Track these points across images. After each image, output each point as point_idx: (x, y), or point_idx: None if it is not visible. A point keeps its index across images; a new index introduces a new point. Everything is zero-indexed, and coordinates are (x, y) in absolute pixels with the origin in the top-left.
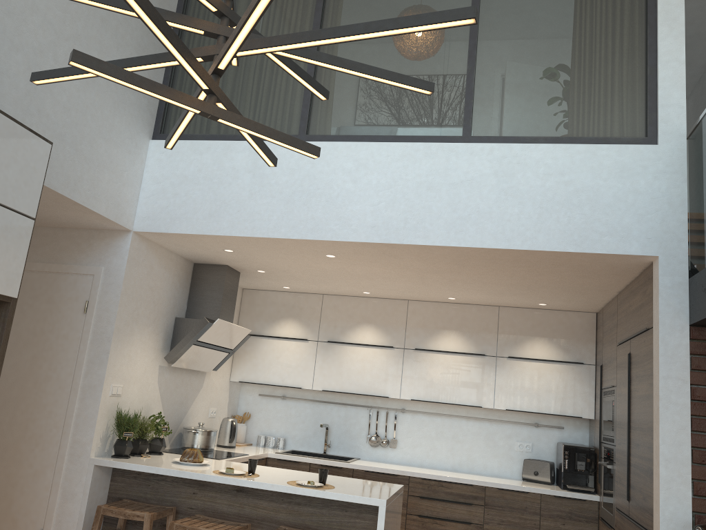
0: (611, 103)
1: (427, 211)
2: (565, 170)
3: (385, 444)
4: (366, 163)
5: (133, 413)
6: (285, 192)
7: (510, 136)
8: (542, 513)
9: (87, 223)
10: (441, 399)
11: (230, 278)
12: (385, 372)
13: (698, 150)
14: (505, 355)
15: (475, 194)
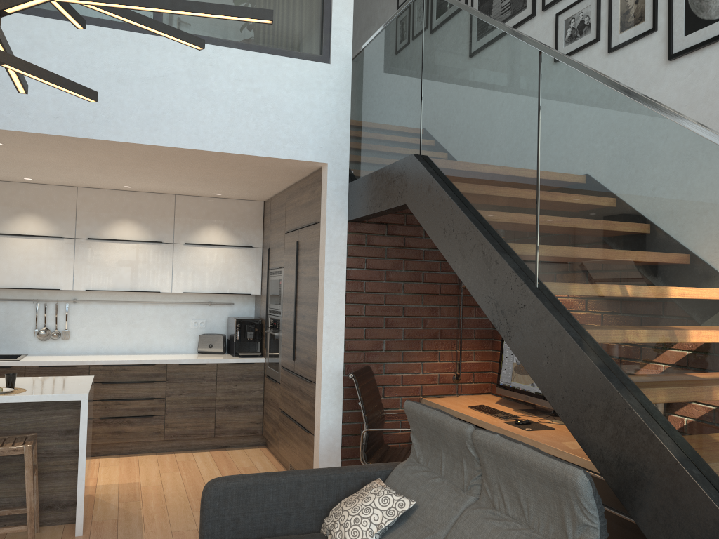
0: (293, 17)
1: (119, 105)
2: (254, 77)
3: (57, 336)
4: (43, 43)
5: None
6: None
7: (203, 35)
8: (218, 379)
9: None
10: (119, 288)
11: None
12: (55, 264)
13: (360, 74)
14: (182, 242)
15: (169, 93)
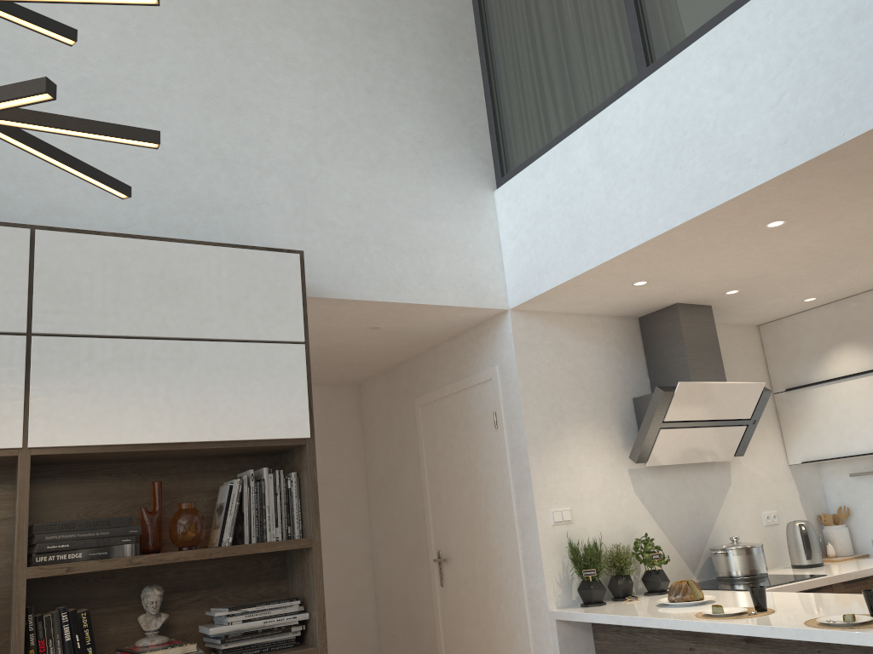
0: None
1: (870, 59)
2: None
3: None
4: (739, 50)
5: (604, 541)
6: (645, 166)
7: None
8: None
9: (460, 321)
10: None
11: (692, 319)
12: None
13: None
14: None
15: None
